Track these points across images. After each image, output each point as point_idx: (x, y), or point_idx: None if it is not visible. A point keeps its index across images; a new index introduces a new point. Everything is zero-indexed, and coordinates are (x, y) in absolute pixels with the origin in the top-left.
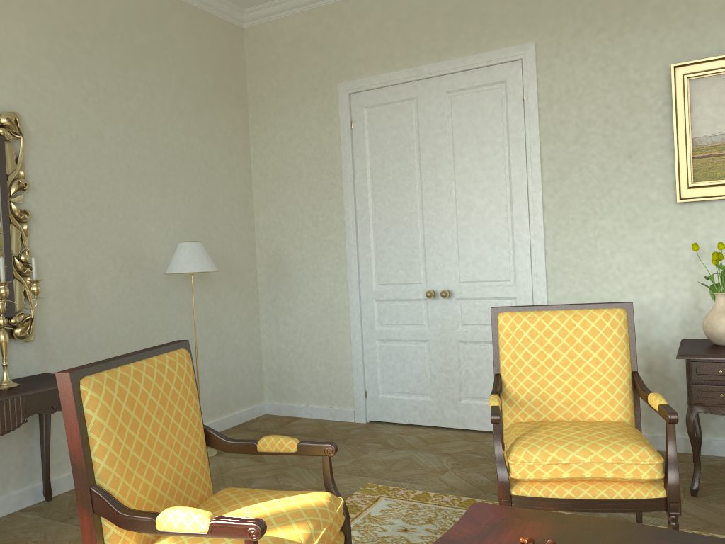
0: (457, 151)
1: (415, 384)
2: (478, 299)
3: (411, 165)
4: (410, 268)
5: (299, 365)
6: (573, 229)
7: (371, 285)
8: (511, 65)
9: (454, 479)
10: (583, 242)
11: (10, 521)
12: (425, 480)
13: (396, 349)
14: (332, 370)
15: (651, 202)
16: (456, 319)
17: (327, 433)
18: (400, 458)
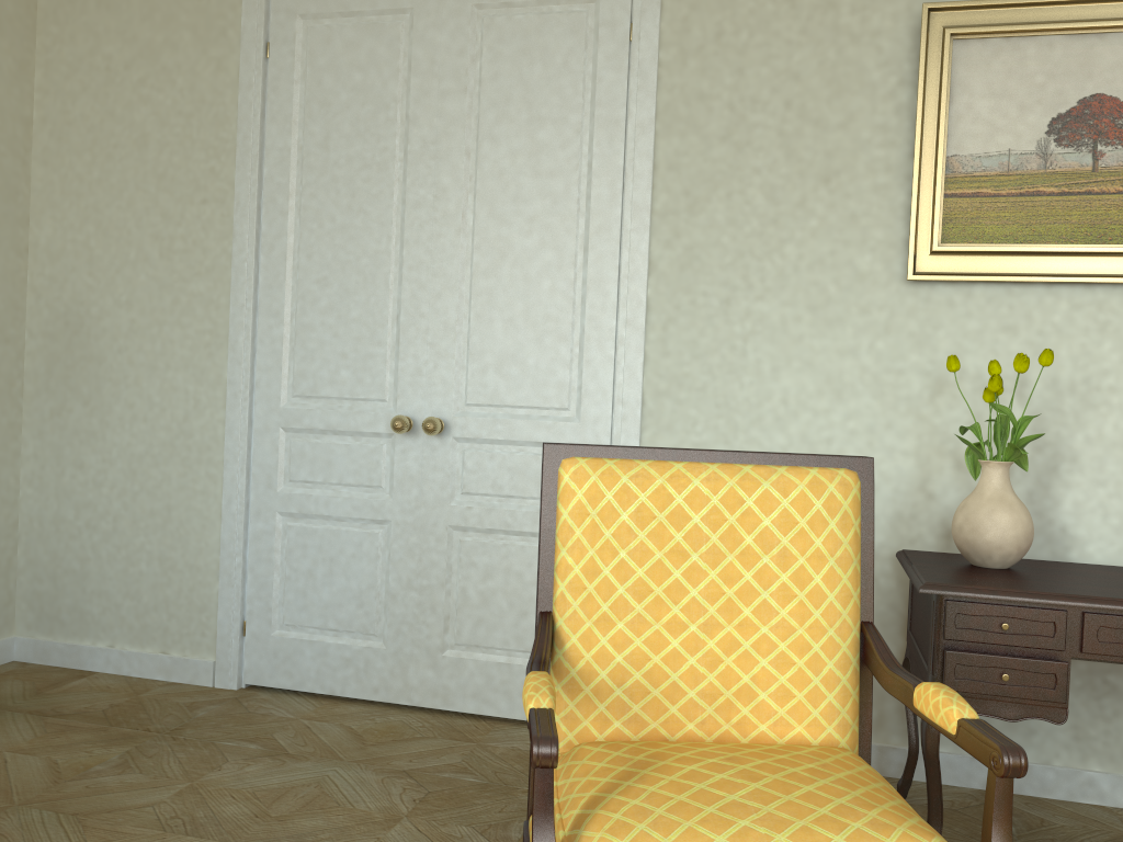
0: (485, 131)
1: (353, 613)
2: (501, 444)
3: (387, 150)
4: (364, 366)
5: (102, 559)
6: (705, 314)
7: (277, 397)
8: None
9: None
10: (722, 343)
11: None
12: None
13: (319, 536)
14: (174, 573)
15: (858, 274)
16: (451, 480)
17: (142, 712)
18: (296, 783)
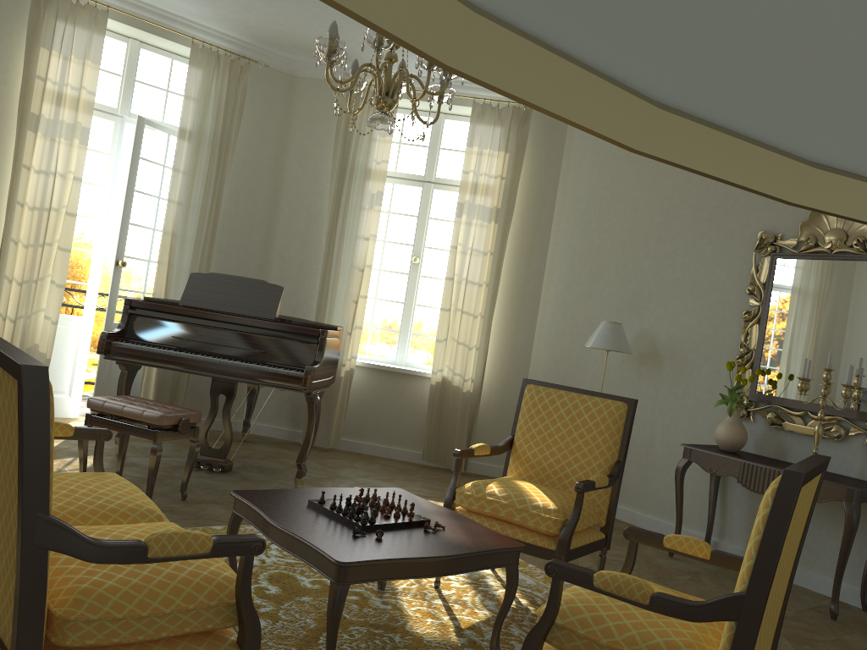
0: None
1: None
2: None
3: None
4: None
5: None
6: None
7: None
8: None
9: None
10: None
11: (812, 595)
12: None
13: None
14: None
15: None
16: None
17: None
18: None
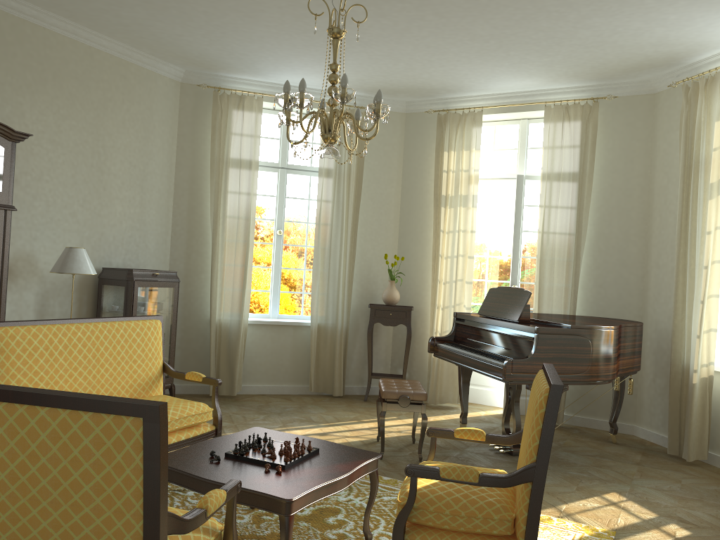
0: None
1: None
2: None
3: None
4: None
5: None
6: None
7: None
8: None
9: None
10: None
11: None
12: None
13: None
14: None
15: None
16: None
17: None
18: None
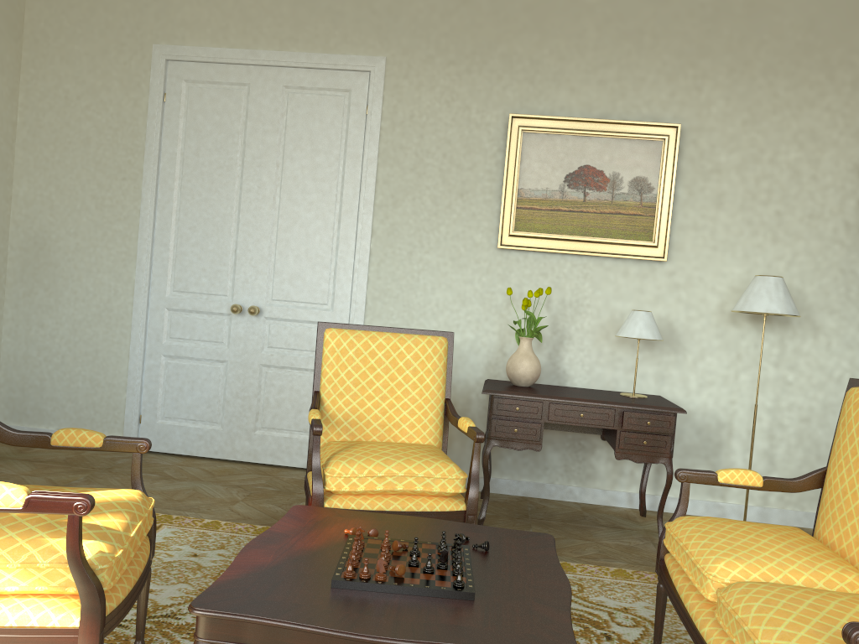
0: (287, 154)
1: (204, 411)
2: (290, 321)
3: (233, 159)
4: (215, 276)
5: (54, 379)
6: (399, 259)
7: (164, 291)
8: (358, 75)
9: (246, 509)
10: (407, 274)
11: None
12: (214, 510)
13: (186, 368)
14: (99, 388)
15: (475, 243)
16: (262, 340)
17: (86, 461)
18: (182, 489)
